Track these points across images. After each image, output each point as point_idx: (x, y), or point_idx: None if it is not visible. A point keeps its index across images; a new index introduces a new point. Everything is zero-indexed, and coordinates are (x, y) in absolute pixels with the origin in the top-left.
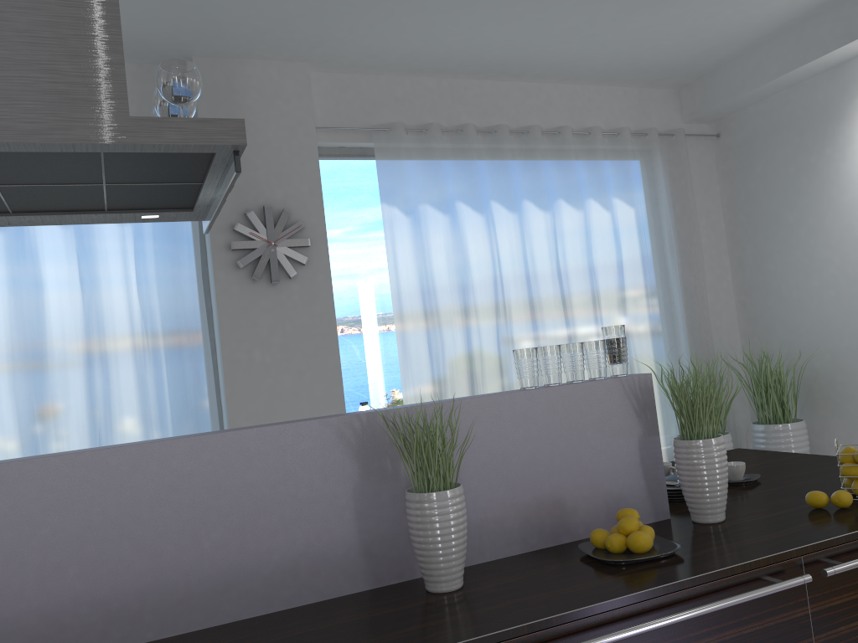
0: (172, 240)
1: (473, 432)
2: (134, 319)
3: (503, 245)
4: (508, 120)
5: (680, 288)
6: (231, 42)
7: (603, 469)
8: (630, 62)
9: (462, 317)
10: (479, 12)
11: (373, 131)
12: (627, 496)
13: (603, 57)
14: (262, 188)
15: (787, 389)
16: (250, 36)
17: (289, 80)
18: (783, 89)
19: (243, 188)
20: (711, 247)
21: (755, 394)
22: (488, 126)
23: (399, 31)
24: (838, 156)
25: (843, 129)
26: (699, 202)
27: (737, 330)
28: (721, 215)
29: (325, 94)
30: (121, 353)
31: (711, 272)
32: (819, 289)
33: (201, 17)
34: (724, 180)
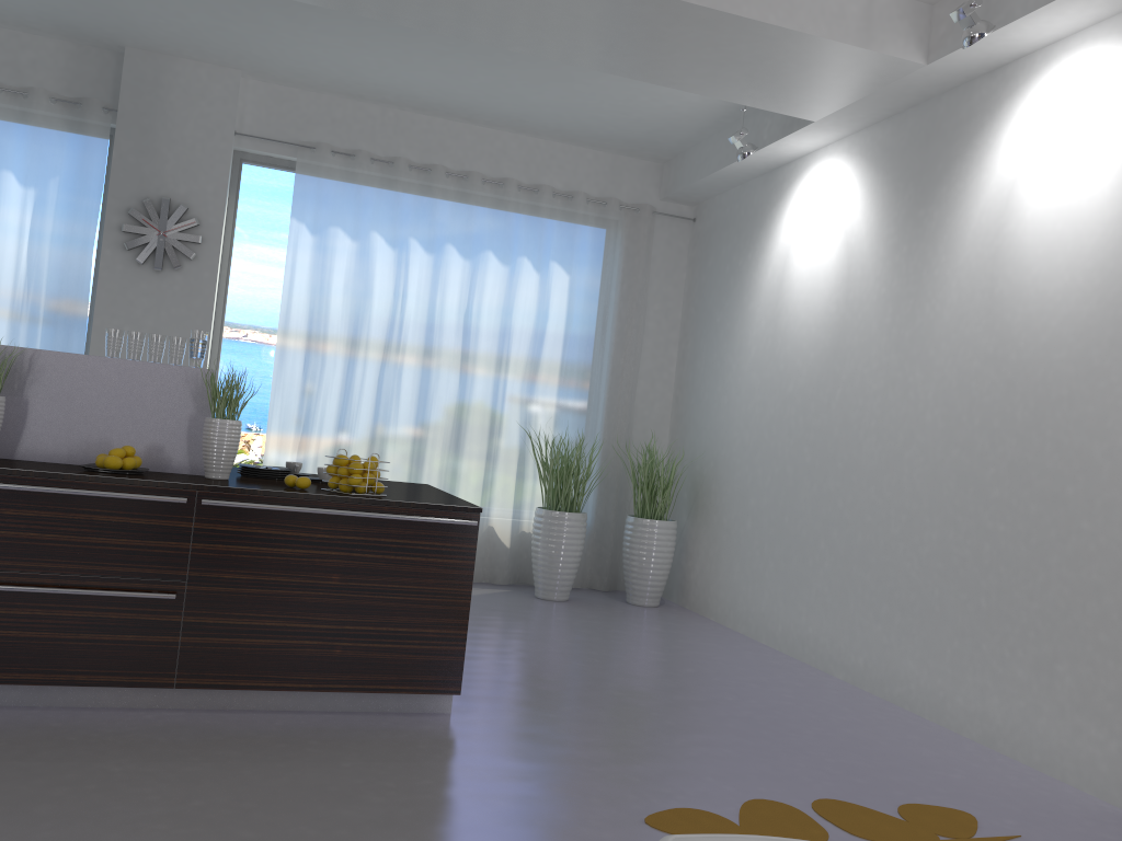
0: (70, 212)
1: (48, 374)
2: (19, 275)
3: (413, 284)
4: (452, 162)
5: (608, 367)
6: (156, 41)
7: (153, 426)
8: (581, 127)
9: (348, 343)
10: (380, 56)
11: (299, 147)
12: (169, 450)
13: (546, 117)
14: (167, 181)
15: (663, 487)
16: (171, 39)
17: (217, 84)
18: (735, 184)
19: (148, 177)
20: (659, 334)
21: (638, 487)
22: (429, 163)
23: (312, 59)
24: (753, 264)
25: (761, 237)
26: (657, 284)
27: (668, 425)
28: (680, 303)
29: (259, 102)
30: (2, 303)
31: (652, 359)
32: (720, 394)
33: (116, 16)
34: (689, 267)
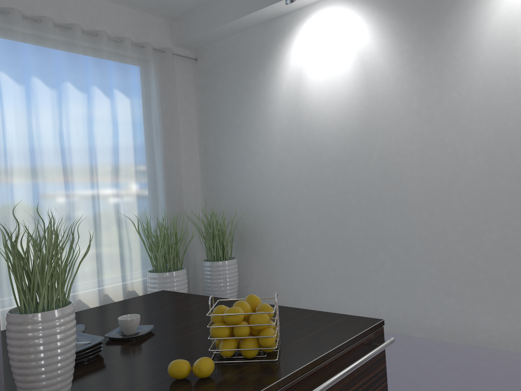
0: None
1: None
2: None
3: (9, 111)
4: (23, 8)
5: (162, 163)
6: None
7: None
8: None
9: None
10: None
11: None
12: None
13: None
14: None
15: (226, 237)
16: None
17: None
18: (236, 32)
19: None
20: (187, 136)
21: (206, 240)
22: (3, 7)
23: None
24: (266, 82)
25: (270, 64)
26: (180, 103)
27: (201, 195)
28: (195, 115)
29: None
30: None
31: (186, 154)
32: (250, 170)
33: None
34: (198, 91)
